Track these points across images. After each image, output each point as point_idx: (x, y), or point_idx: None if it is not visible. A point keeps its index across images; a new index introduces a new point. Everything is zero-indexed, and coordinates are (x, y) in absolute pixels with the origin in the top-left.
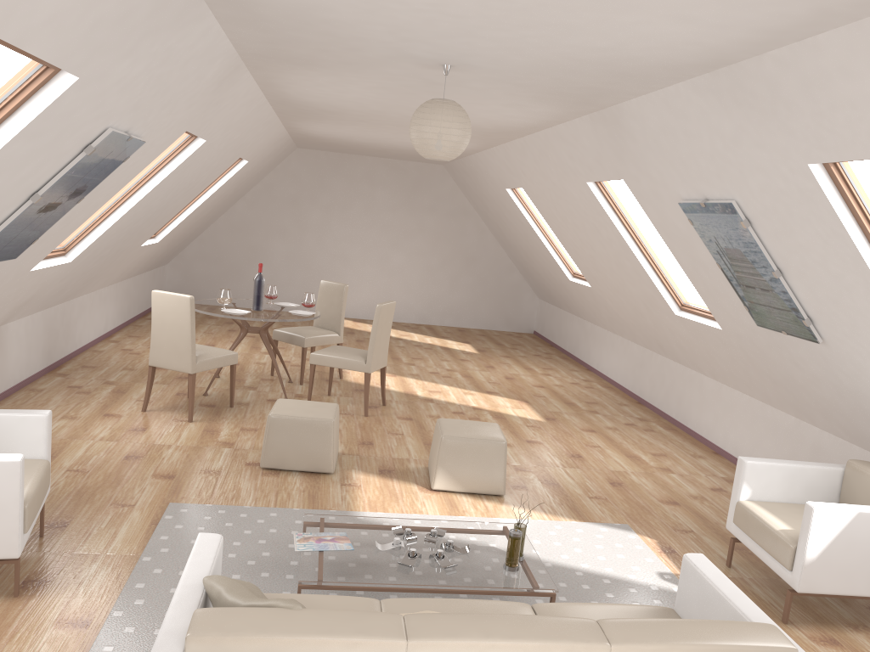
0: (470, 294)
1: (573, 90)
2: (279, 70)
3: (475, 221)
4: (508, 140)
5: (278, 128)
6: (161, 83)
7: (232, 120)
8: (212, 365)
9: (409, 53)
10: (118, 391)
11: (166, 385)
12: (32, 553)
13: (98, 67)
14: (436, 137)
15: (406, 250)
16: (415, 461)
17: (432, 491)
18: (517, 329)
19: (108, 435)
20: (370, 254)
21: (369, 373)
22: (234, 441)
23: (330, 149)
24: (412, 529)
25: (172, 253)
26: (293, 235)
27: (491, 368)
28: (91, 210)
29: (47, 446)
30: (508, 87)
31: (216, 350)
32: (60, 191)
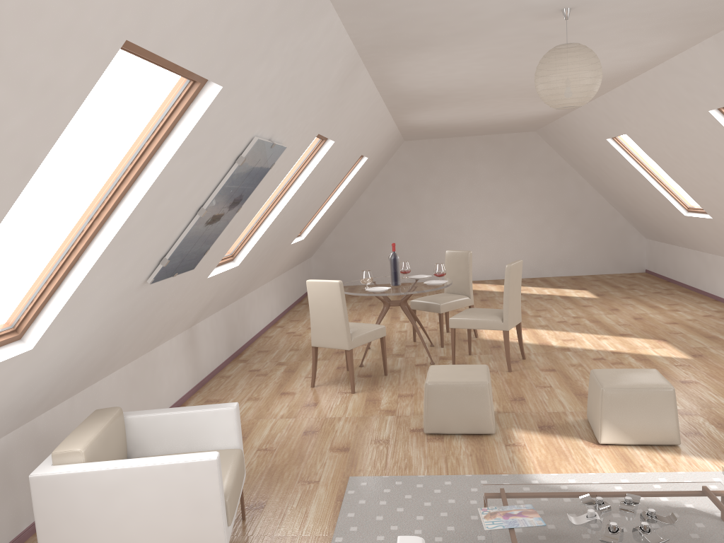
0: (577, 244)
1: (706, 6)
2: (393, 59)
3: (573, 176)
4: (609, 89)
5: (389, 124)
6: (294, 87)
7: (354, 119)
8: (365, 340)
9: (527, 3)
10: (289, 371)
11: (326, 360)
12: (238, 538)
13: (238, 74)
14: (566, 84)
15: (512, 213)
16: (572, 414)
17: (599, 445)
18: (629, 270)
19: (286, 412)
20: (480, 222)
21: (507, 331)
22: (394, 408)
23: (433, 136)
24: (601, 496)
25: (314, 247)
26: (411, 216)
27: (616, 310)
28: (248, 218)
29: (238, 436)
30: (628, 22)
31: (366, 325)
32: (221, 203)
